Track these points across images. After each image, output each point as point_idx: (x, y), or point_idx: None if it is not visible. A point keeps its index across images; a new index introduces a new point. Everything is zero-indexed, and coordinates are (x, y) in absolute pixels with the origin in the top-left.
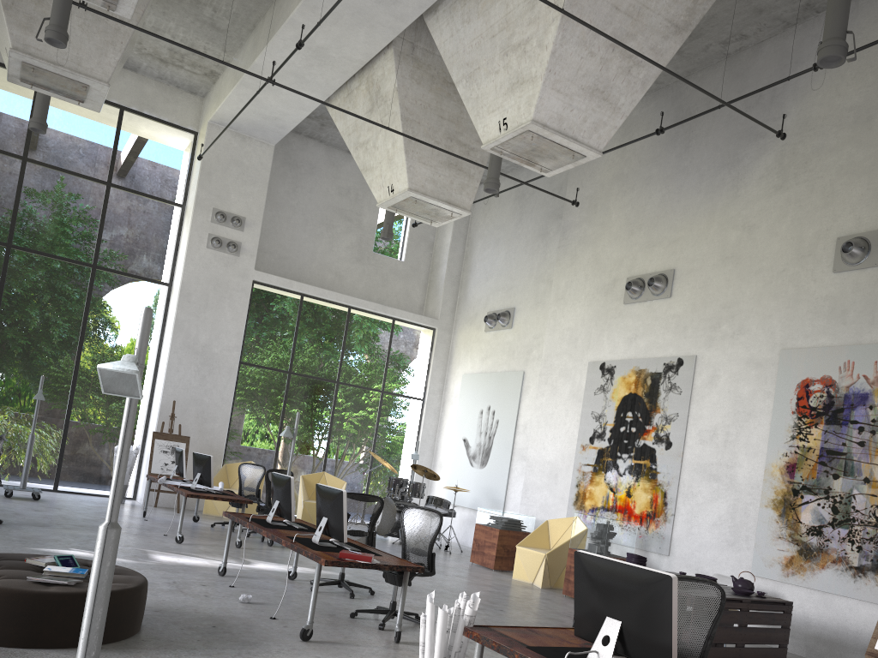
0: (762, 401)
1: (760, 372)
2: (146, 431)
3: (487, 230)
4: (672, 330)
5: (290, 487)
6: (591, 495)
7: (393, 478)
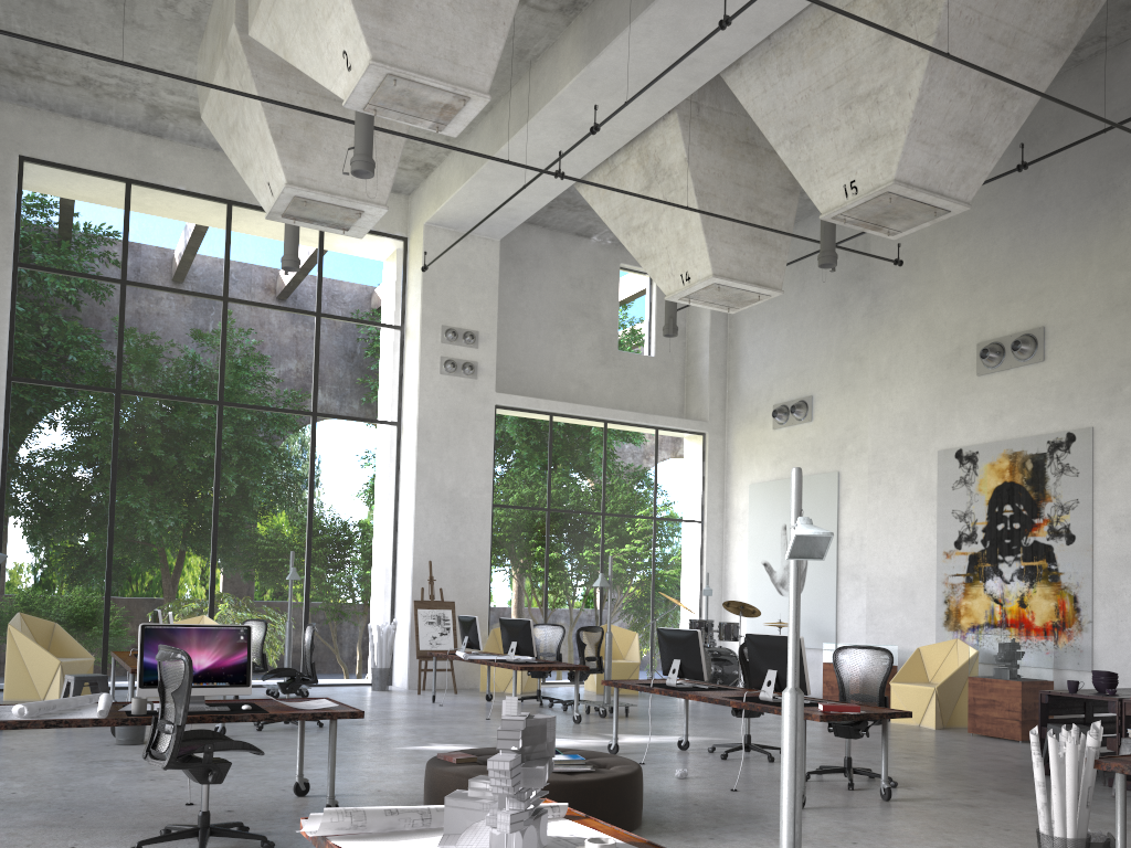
0: None
1: None
2: (393, 601)
3: (756, 306)
4: (1053, 400)
5: (697, 641)
6: (967, 611)
7: (696, 621)
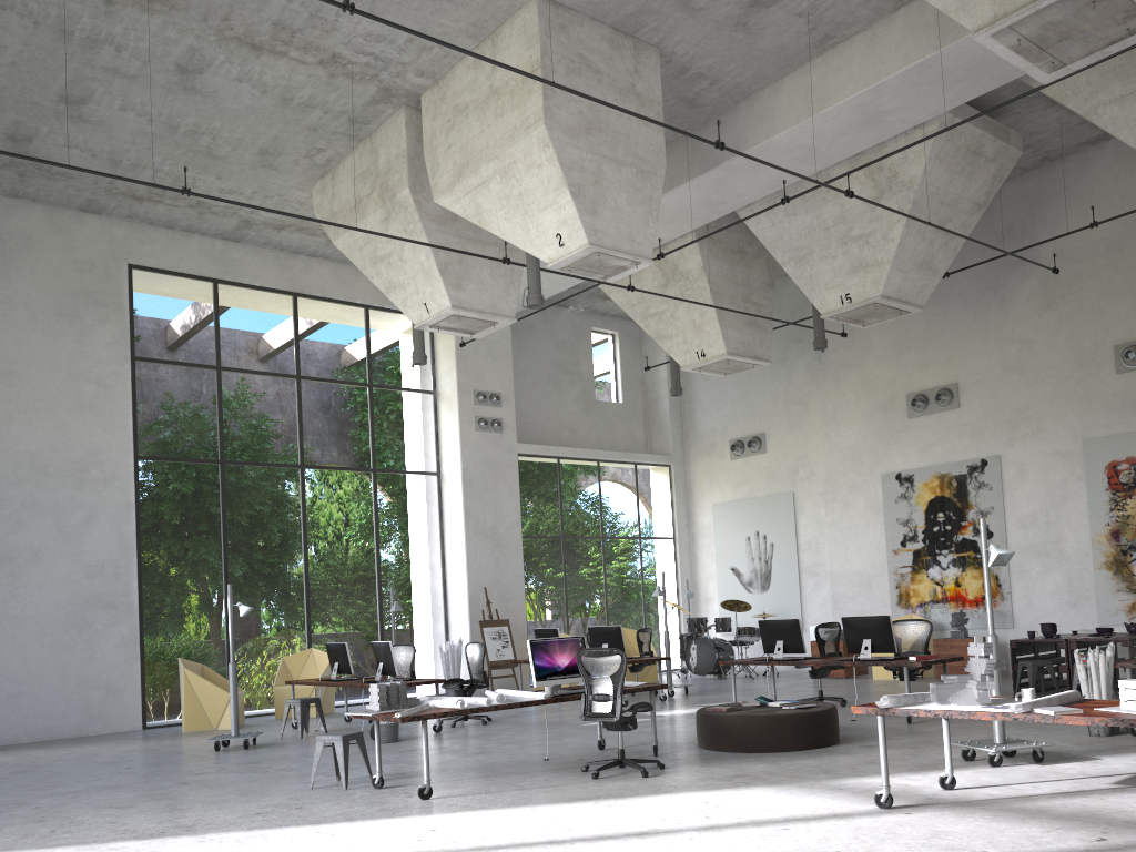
0: (1075, 484)
1: (1067, 461)
2: (446, 624)
3: None
4: (968, 436)
5: (798, 626)
6: (915, 593)
7: (695, 619)
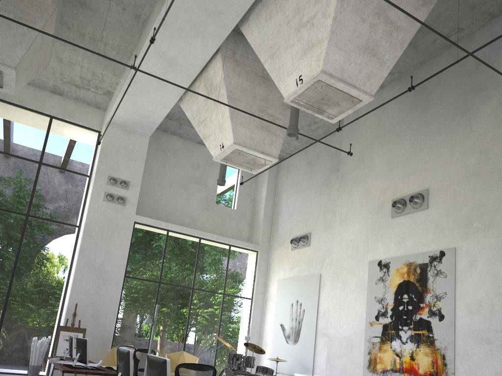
0: None
1: None
2: (58, 326)
3: (289, 186)
4: (432, 231)
5: (129, 359)
6: (381, 360)
7: (232, 354)
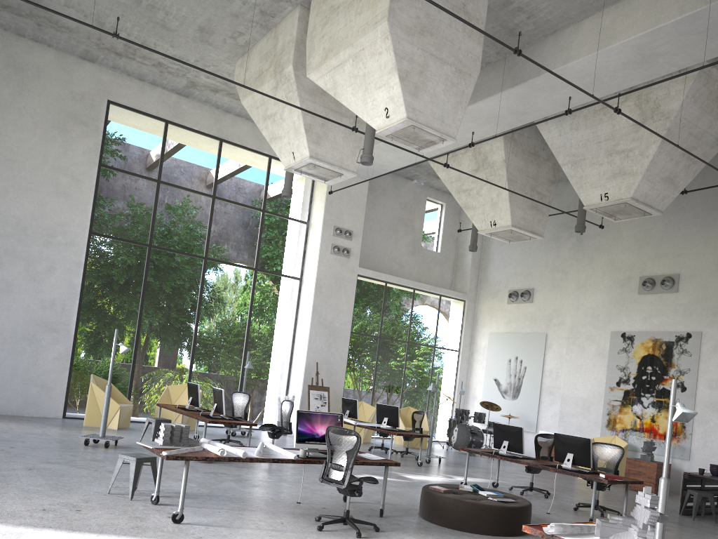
0: None
1: None
2: (288, 382)
3: None
4: (680, 314)
5: (521, 433)
6: (620, 420)
7: (461, 410)
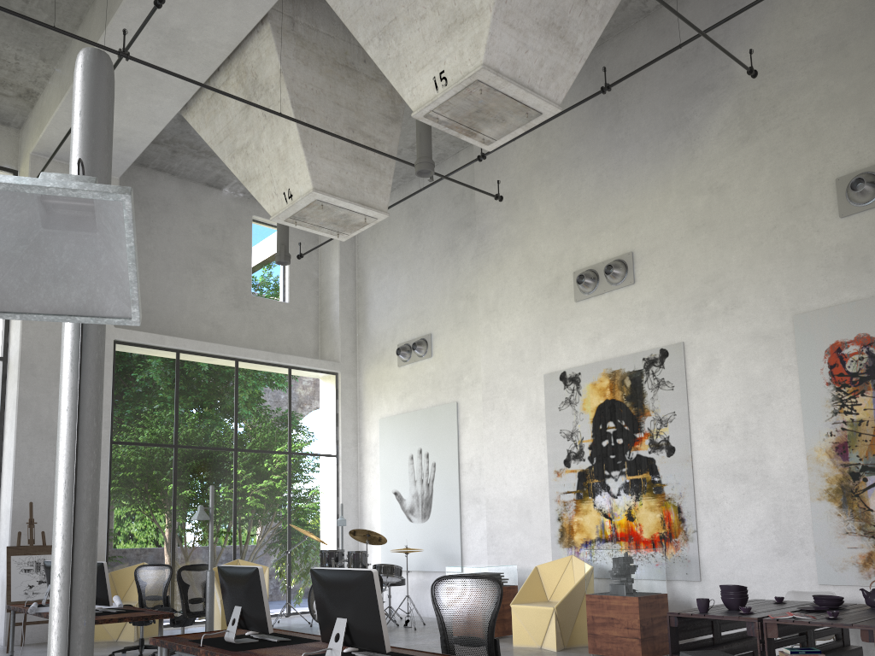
0: (783, 378)
1: (772, 345)
2: None
3: (380, 256)
4: (645, 319)
5: (258, 582)
6: (580, 527)
7: (327, 551)
